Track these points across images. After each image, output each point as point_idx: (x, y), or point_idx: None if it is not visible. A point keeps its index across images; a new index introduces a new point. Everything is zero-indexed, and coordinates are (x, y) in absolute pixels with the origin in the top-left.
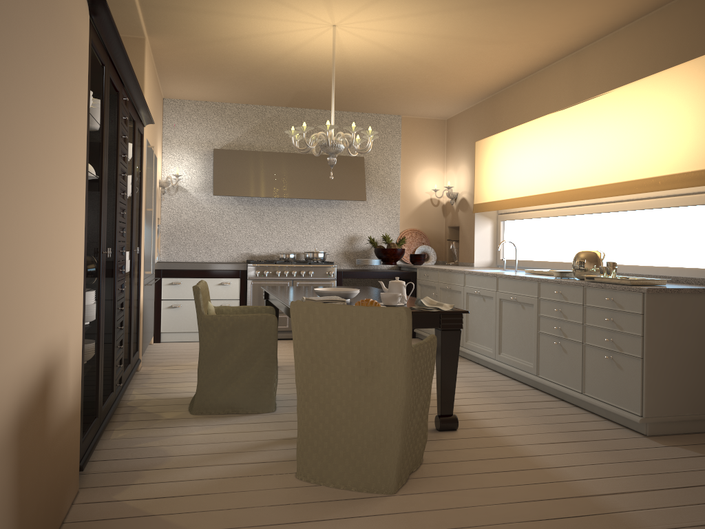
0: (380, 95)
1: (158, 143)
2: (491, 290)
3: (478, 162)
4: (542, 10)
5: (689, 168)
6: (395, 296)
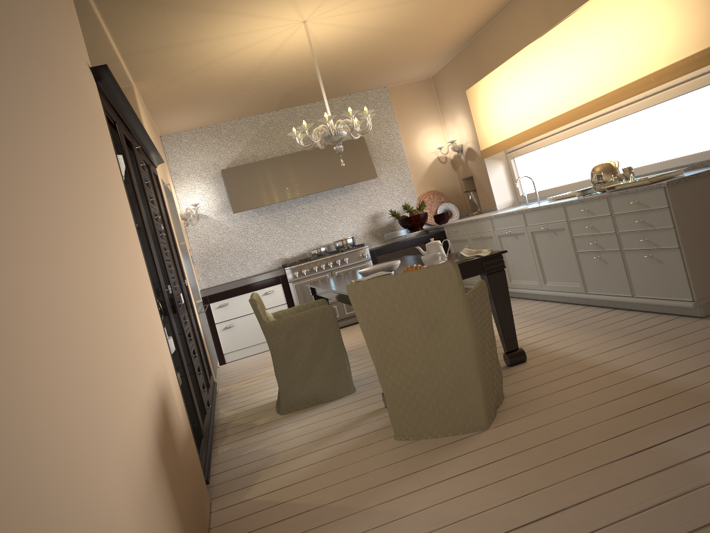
0: (362, 73)
1: (169, 179)
2: (520, 226)
3: (473, 110)
4: None
5: (676, 58)
6: (435, 256)
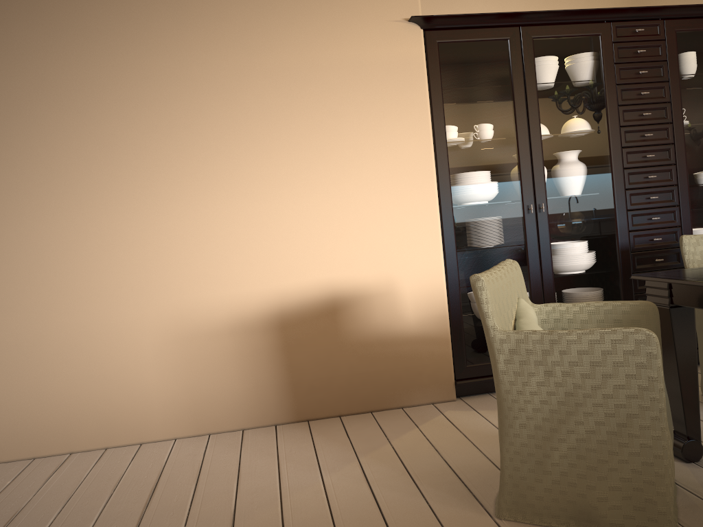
0: None
1: None
2: None
3: None
4: None
5: None
6: None
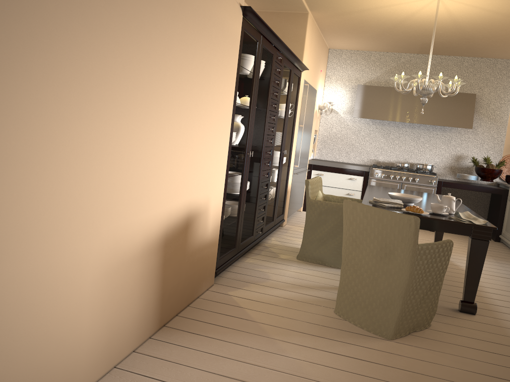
0: (493, 44)
1: (320, 80)
2: None
3: None
4: None
5: None
6: (440, 207)
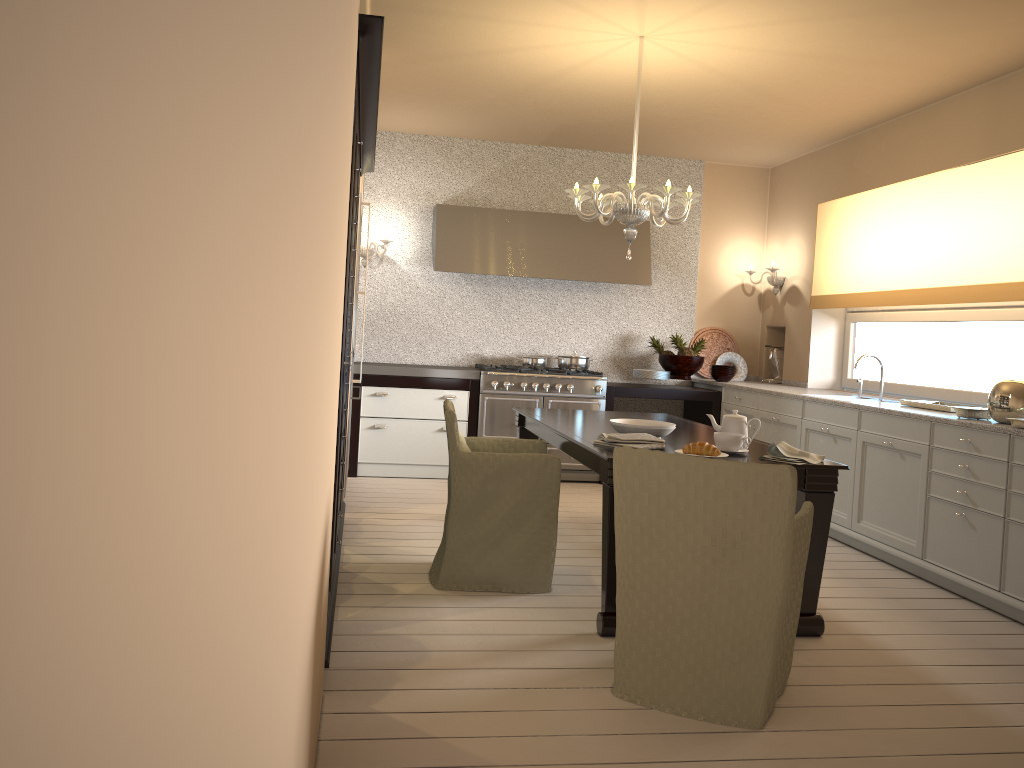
0: (681, 132)
1: (362, 195)
2: (848, 428)
3: (821, 235)
4: (961, 20)
5: None
6: (737, 439)
